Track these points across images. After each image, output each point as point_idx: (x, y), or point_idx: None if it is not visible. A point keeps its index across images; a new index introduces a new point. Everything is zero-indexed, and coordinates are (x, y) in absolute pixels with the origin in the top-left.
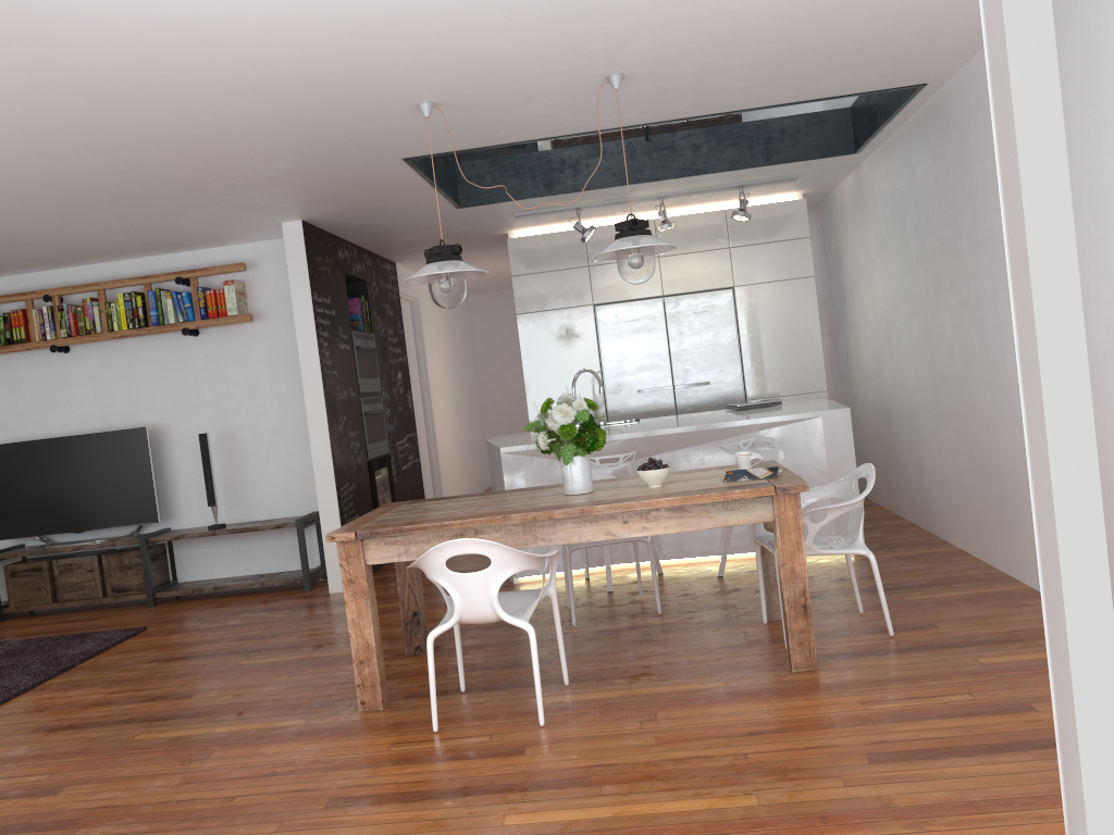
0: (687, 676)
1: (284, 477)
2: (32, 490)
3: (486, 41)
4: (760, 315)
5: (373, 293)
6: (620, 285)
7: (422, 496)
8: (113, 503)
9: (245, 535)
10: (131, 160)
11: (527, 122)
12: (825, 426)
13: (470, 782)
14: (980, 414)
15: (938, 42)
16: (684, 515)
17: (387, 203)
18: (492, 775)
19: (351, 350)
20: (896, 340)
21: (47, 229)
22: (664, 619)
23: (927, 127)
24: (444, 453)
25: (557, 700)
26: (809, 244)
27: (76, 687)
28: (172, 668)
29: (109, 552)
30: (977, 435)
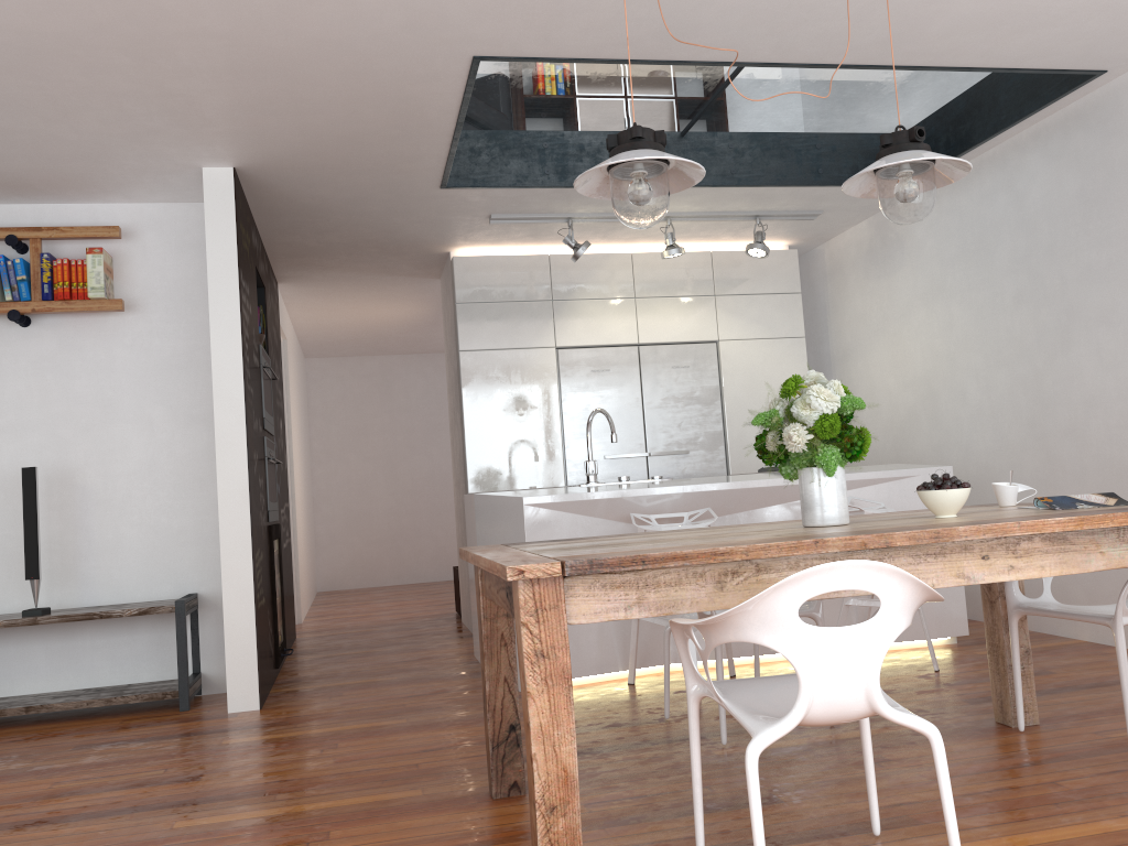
0: (1057, 811)
1: (147, 542)
2: None
3: None
4: (747, 376)
5: (268, 307)
6: (589, 326)
7: (292, 588)
8: None
9: (73, 628)
10: None
11: (687, 15)
12: None
13: None
14: None
15: None
16: (1067, 549)
17: (369, 157)
18: None
19: (259, 369)
20: (951, 400)
21: None
22: (849, 730)
23: (1064, 136)
24: (299, 539)
25: None
26: (800, 300)
27: None
28: (37, 840)
29: None
30: None
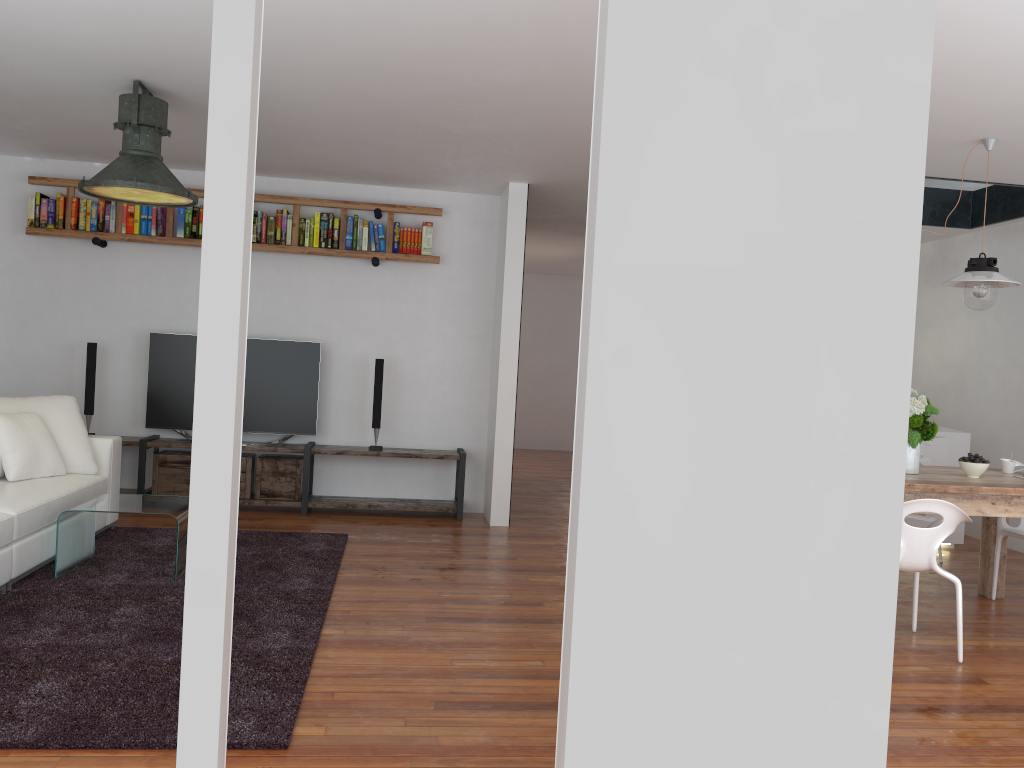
0: (1008, 635)
1: (435, 412)
2: (190, 384)
3: (987, 95)
4: None
5: None
6: None
7: None
8: (273, 410)
9: (387, 460)
10: (553, 108)
11: None
12: (950, 445)
13: (987, 701)
14: None
15: None
16: None
17: None
18: (995, 698)
19: None
20: (975, 384)
21: (337, 143)
22: None
23: None
24: None
25: (929, 643)
26: None
27: (387, 584)
28: (461, 576)
29: (262, 457)
30: None
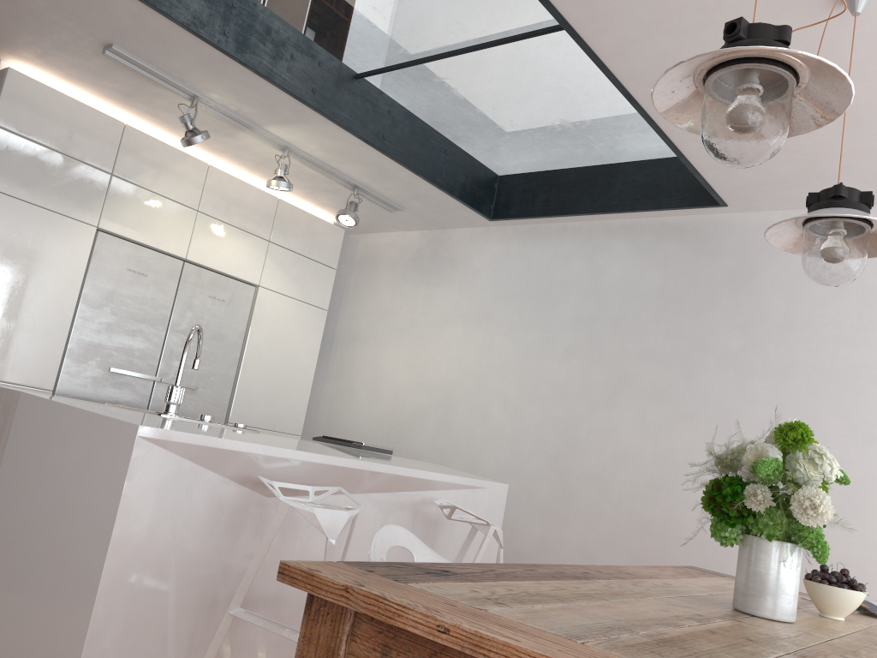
0: None
1: None
2: None
3: None
4: (272, 330)
5: None
6: (142, 220)
7: None
8: None
9: None
10: None
11: None
12: (489, 500)
13: None
14: (684, 531)
15: (864, 185)
16: None
17: None
18: None
19: None
20: (469, 415)
21: None
22: None
23: (657, 239)
24: None
25: None
26: (334, 276)
27: None
28: None
29: None
30: (665, 550)
